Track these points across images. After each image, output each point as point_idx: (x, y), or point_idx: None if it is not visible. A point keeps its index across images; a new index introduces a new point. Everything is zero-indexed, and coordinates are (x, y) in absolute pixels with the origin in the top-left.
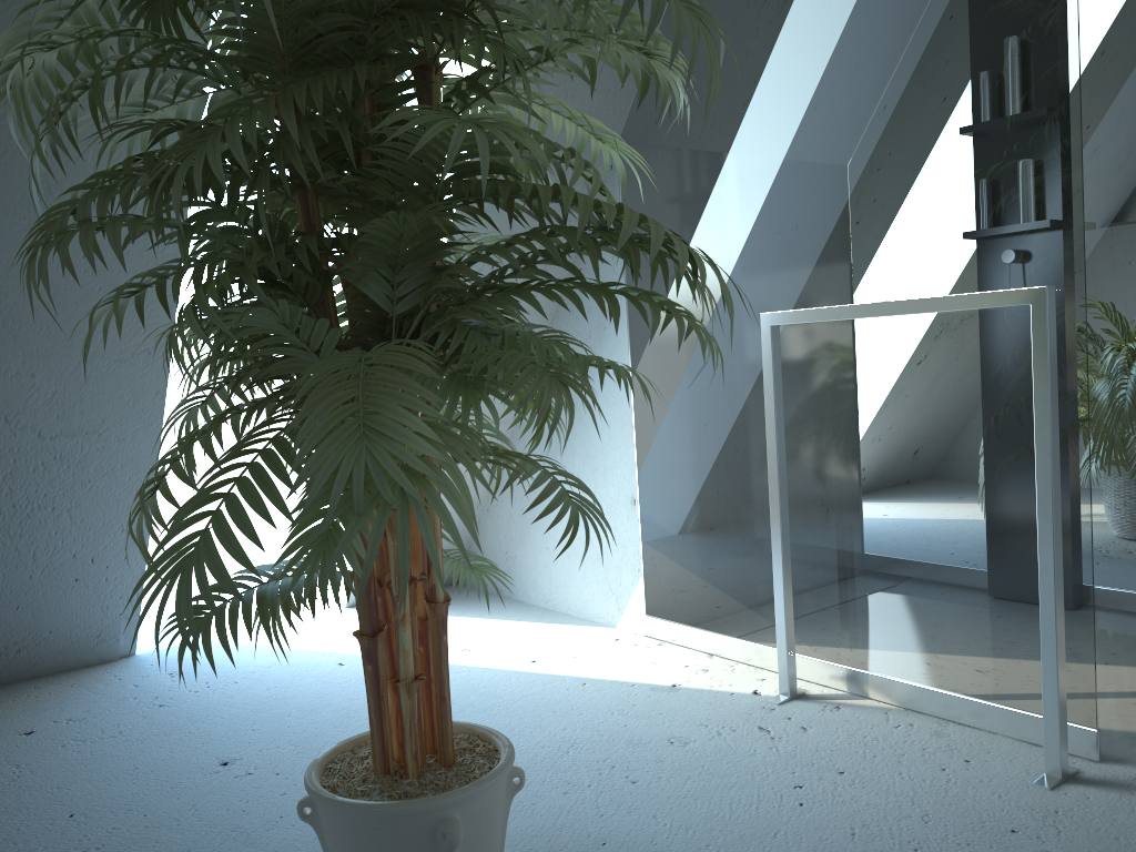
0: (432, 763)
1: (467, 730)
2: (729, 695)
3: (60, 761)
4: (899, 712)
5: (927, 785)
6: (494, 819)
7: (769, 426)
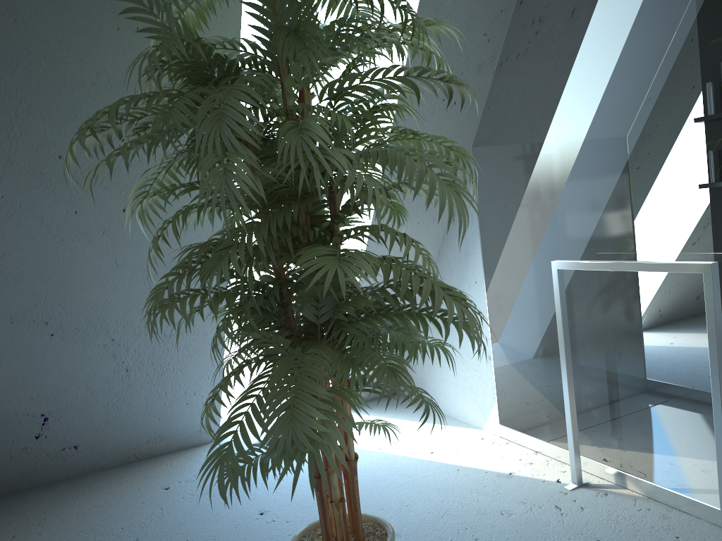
0: (352, 540)
1: (373, 520)
2: (542, 481)
3: (181, 507)
4: (643, 500)
5: None
6: None
7: (559, 327)
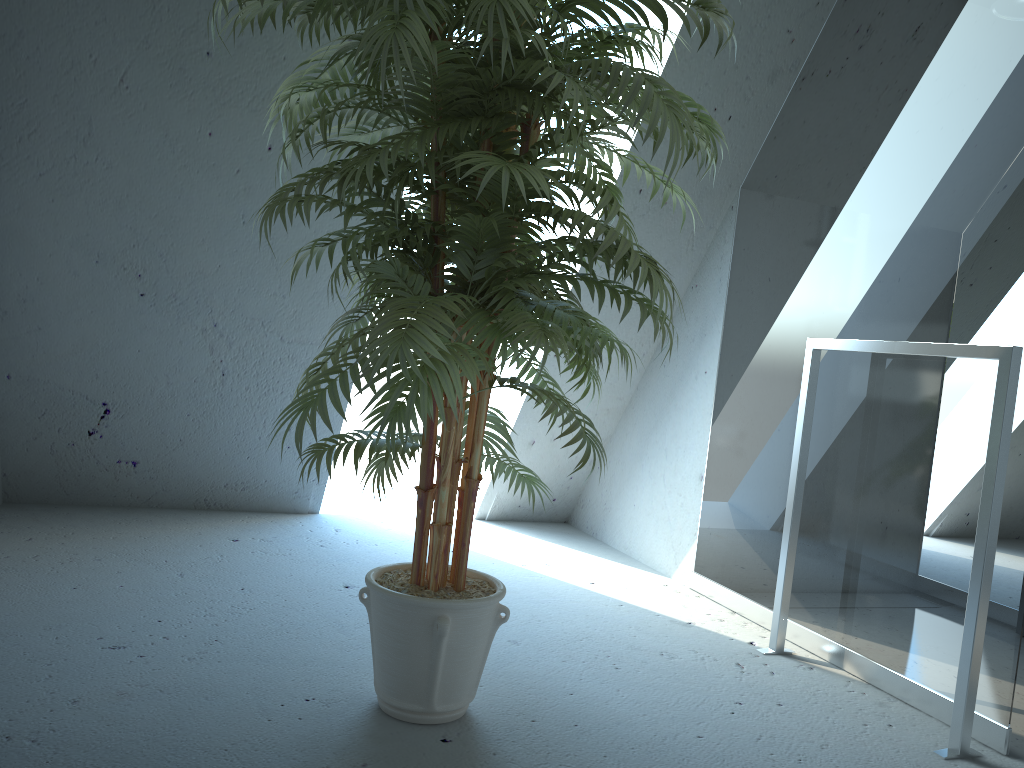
0: (448, 587)
1: (483, 578)
2: (729, 639)
3: (247, 560)
4: (860, 684)
5: (843, 730)
6: (477, 632)
7: (798, 429)
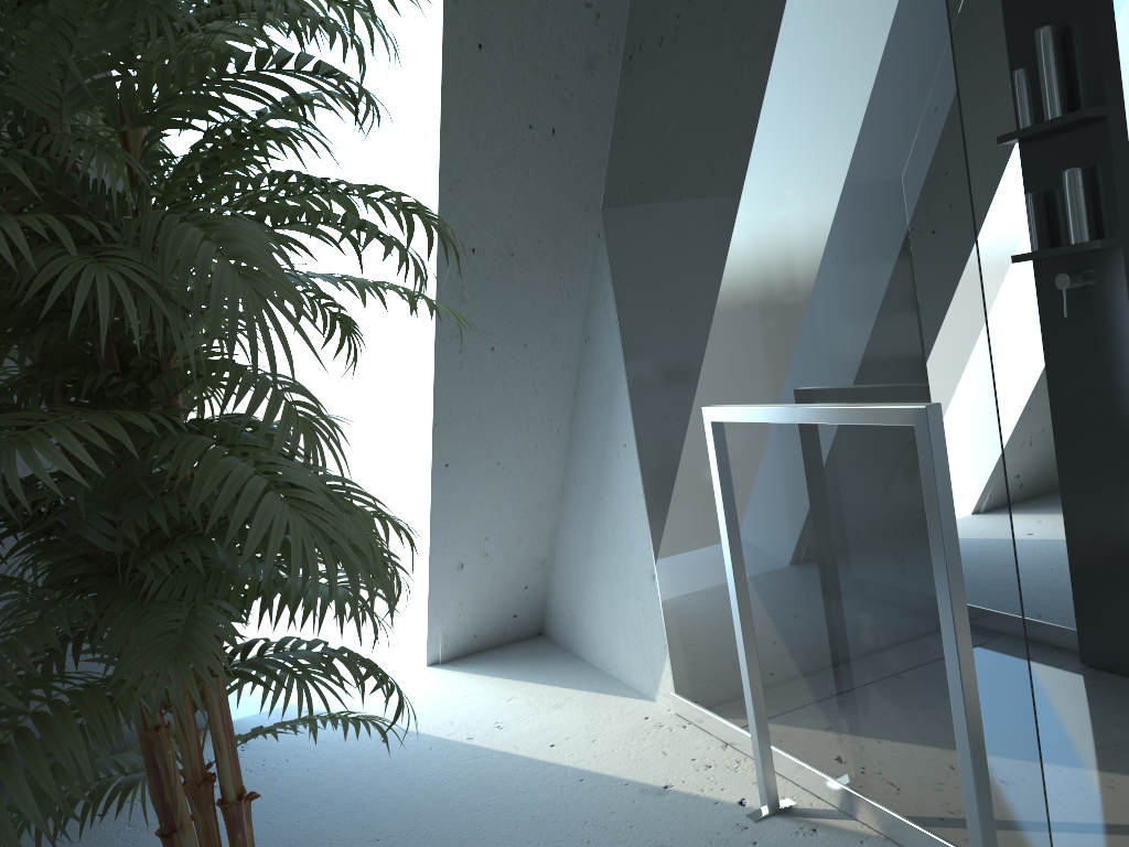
0: None
1: None
2: (713, 804)
3: None
4: (876, 842)
5: None
6: None
7: (721, 527)
